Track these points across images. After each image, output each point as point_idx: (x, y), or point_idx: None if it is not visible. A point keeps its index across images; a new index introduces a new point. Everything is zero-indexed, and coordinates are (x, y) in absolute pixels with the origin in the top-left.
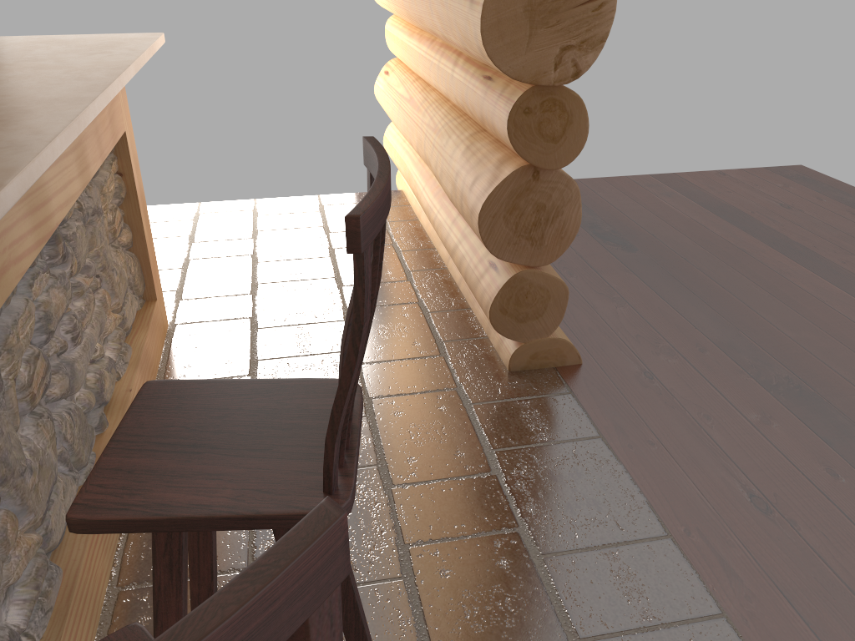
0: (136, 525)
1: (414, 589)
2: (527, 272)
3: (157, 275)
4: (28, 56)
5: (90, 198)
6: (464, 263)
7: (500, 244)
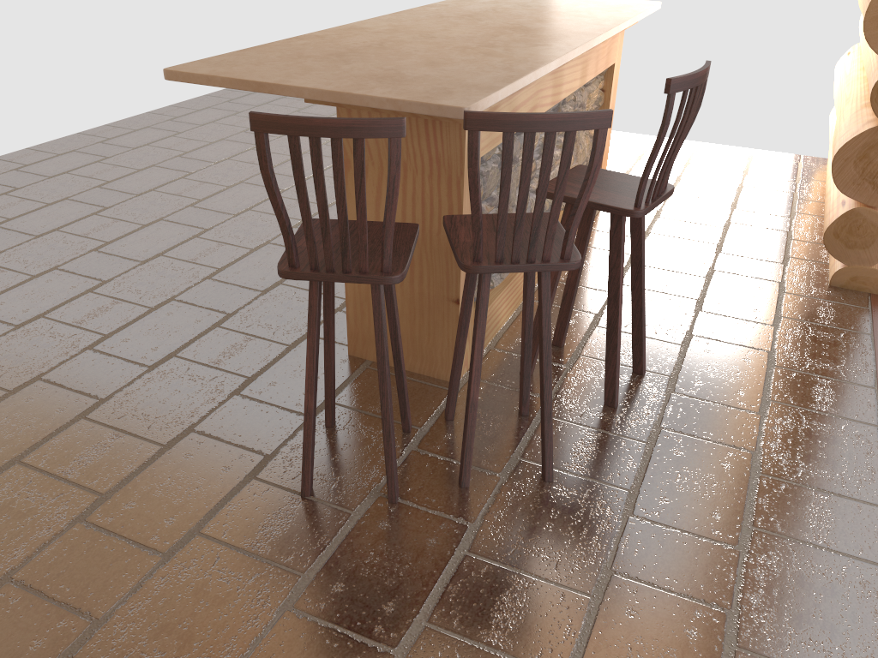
0: None
1: (684, 351)
2: (863, 209)
3: (605, 164)
4: (574, 9)
5: (581, 96)
6: (827, 202)
7: (846, 182)
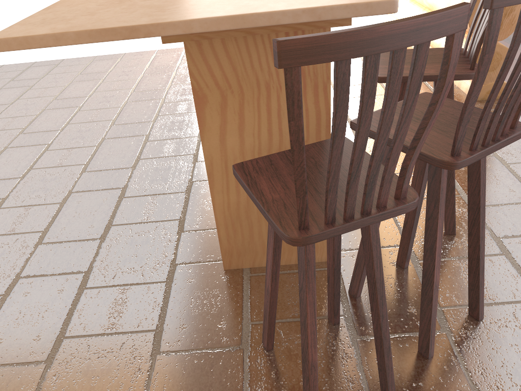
0: (403, 79)
1: None
2: None
3: None
4: None
5: None
6: None
7: None
